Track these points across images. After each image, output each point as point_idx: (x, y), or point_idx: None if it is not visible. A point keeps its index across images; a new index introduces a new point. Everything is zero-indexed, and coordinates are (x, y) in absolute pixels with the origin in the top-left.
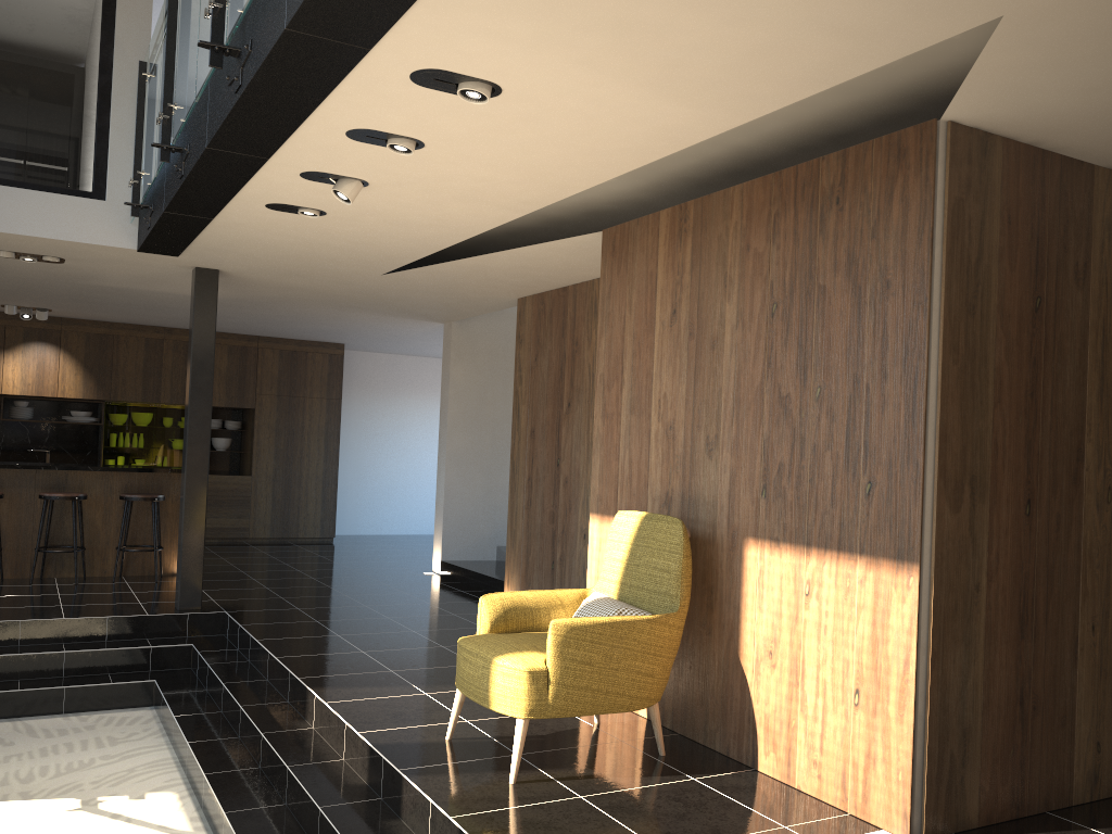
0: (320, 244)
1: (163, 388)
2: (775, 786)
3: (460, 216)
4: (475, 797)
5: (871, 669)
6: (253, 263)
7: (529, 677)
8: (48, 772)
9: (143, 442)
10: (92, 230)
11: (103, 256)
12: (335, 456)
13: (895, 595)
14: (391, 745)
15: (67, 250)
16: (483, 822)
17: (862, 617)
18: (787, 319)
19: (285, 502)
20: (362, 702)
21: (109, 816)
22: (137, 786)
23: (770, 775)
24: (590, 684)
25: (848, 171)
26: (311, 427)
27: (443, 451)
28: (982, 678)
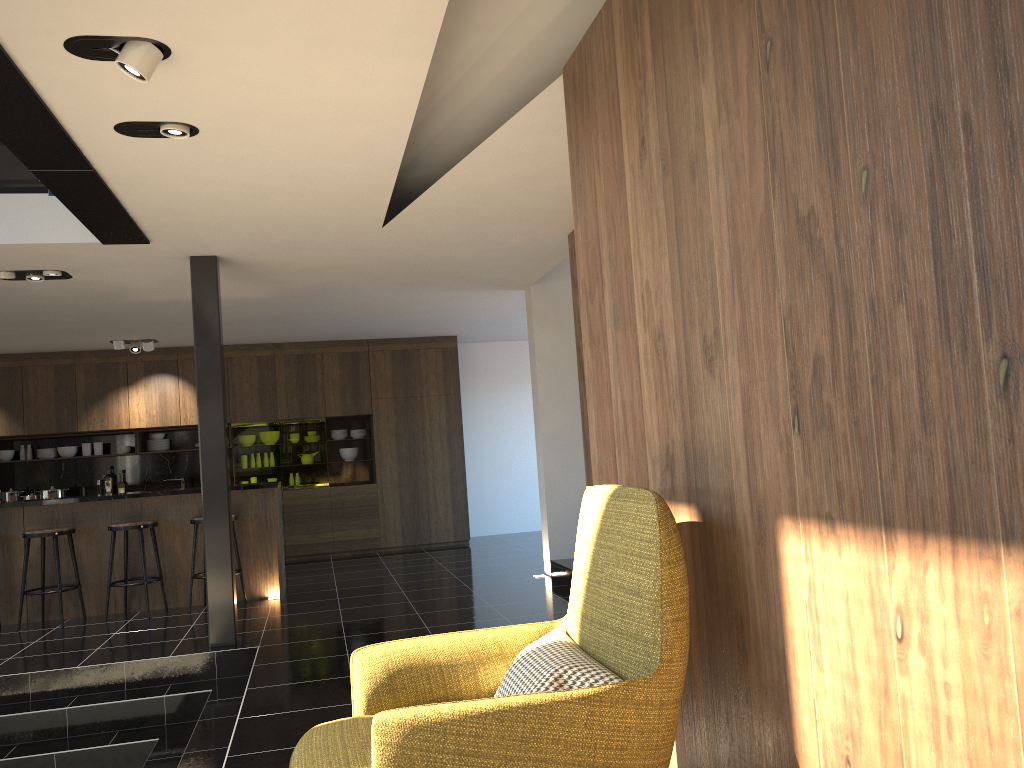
0: (261, 190)
1: (279, 404)
2: None
3: (354, 89)
4: None
5: None
6: (234, 238)
7: None
8: None
9: (271, 460)
10: (52, 228)
11: (91, 260)
12: (460, 454)
13: None
14: None
15: (47, 257)
16: None
17: None
18: (792, 59)
19: (413, 507)
20: None
21: None
22: None
23: None
24: None
25: None
26: (431, 426)
27: (538, 434)
28: None
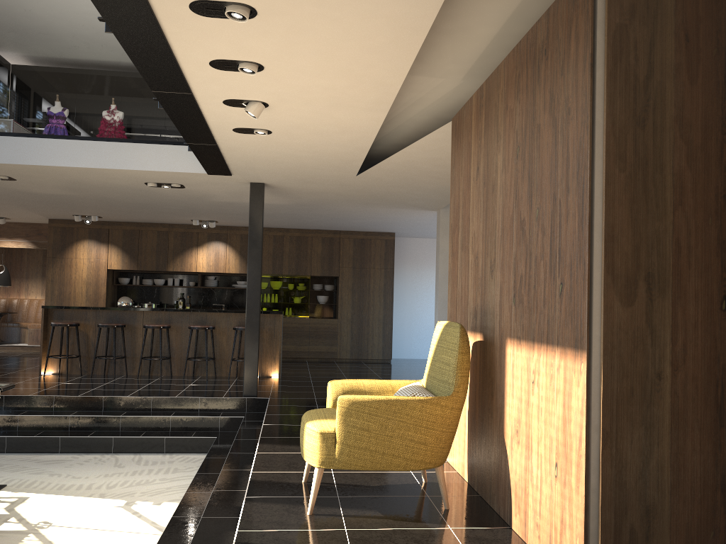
0: (295, 156)
1: (284, 265)
2: (512, 542)
3: (349, 121)
4: (271, 520)
5: (563, 445)
6: (276, 175)
7: (320, 436)
8: (125, 484)
9: (276, 299)
10: (182, 164)
11: (198, 180)
12: (390, 306)
13: (574, 380)
14: (261, 481)
15: (176, 178)
16: (254, 537)
17: (558, 400)
18: (523, 158)
19: (358, 336)
20: (279, 454)
21: (132, 512)
22: (163, 497)
23: (517, 533)
24: (368, 446)
25: (550, 25)
26: (374, 287)
27: (437, 298)
28: (669, 460)
